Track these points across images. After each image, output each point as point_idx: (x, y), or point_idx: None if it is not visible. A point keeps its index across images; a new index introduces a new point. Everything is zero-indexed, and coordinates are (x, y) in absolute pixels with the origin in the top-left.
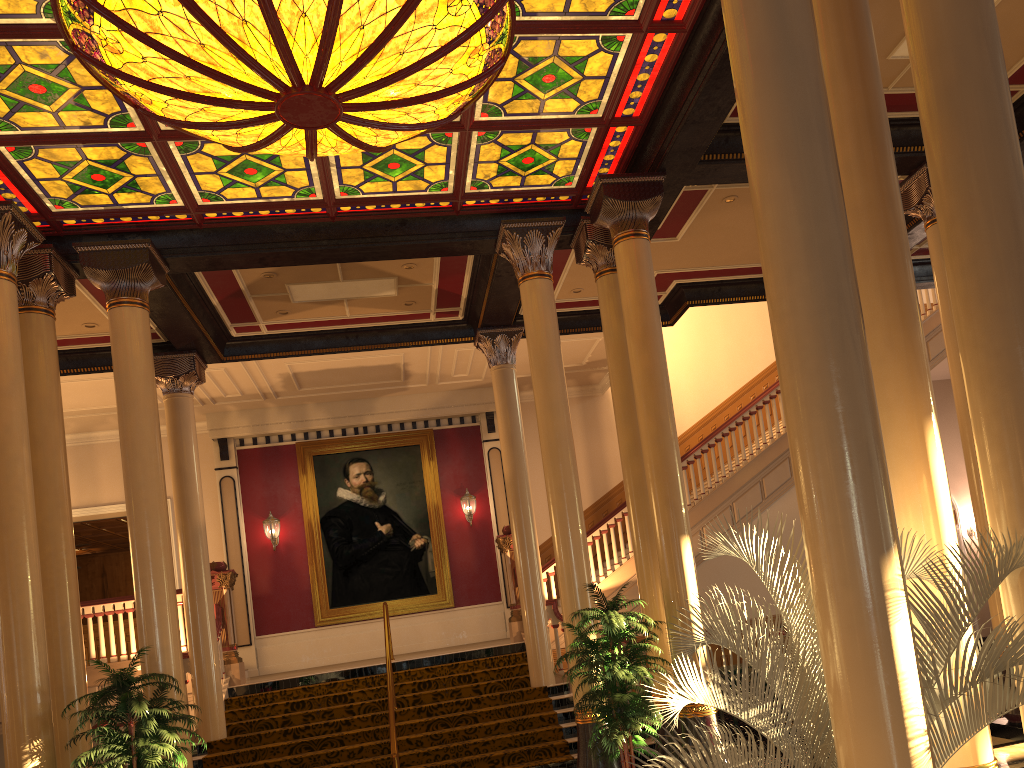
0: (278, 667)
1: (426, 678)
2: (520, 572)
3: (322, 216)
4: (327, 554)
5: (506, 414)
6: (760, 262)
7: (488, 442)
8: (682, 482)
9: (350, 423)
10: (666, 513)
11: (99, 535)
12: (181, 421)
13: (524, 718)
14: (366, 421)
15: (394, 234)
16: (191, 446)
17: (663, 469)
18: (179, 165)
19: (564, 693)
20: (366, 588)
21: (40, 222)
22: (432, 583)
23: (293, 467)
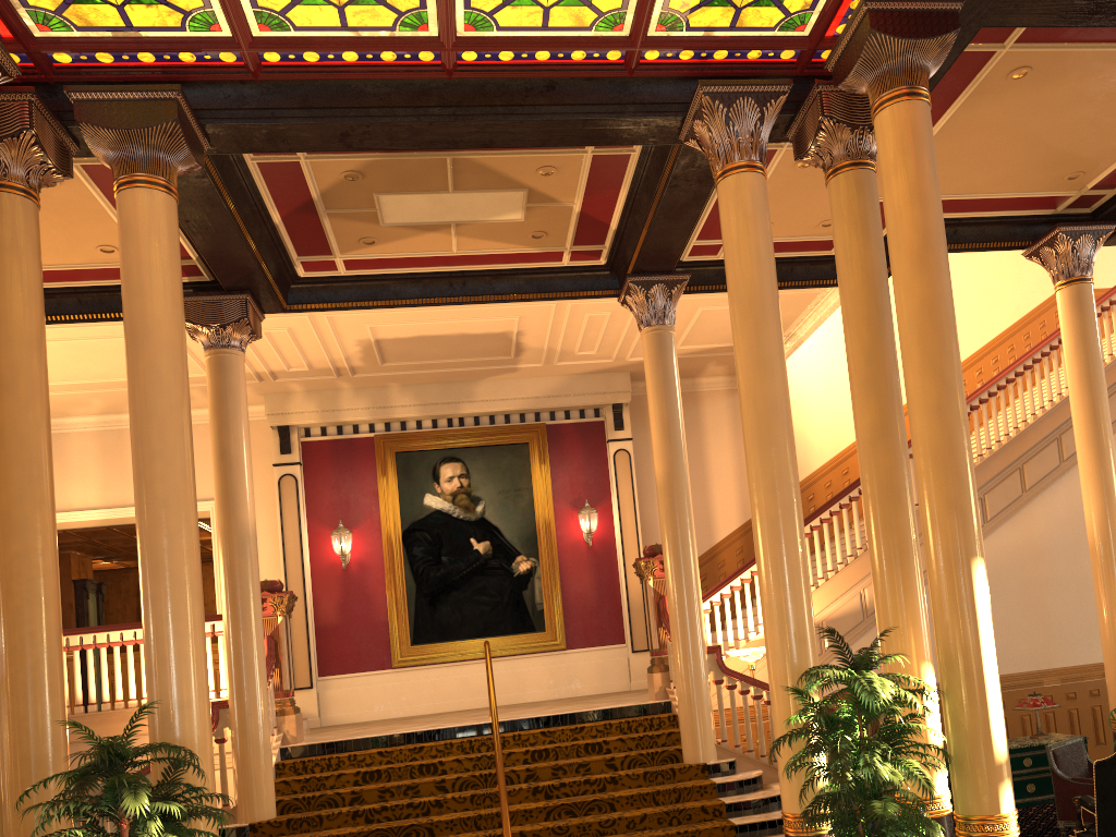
0: (344, 717)
1: (541, 745)
2: (674, 607)
3: (434, 69)
4: (409, 577)
5: (661, 393)
6: (1020, 191)
7: (614, 442)
8: (974, 476)
9: (443, 412)
10: (950, 523)
11: (131, 545)
12: (227, 387)
13: (680, 809)
14: (463, 410)
15: (537, 103)
16: (240, 421)
17: (948, 455)
18: None
19: (729, 774)
20: (457, 621)
21: (18, 57)
22: (539, 618)
23: (370, 466)
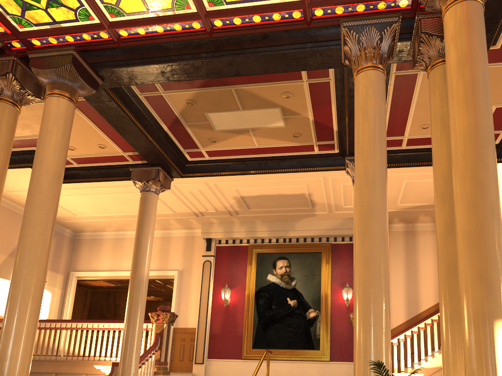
0: None
1: None
2: None
3: (202, 33)
4: (255, 314)
5: None
6: None
7: None
8: None
9: (280, 235)
10: (478, 290)
11: (152, 289)
12: (145, 209)
13: None
14: (289, 234)
15: (256, 46)
16: (148, 226)
17: (478, 238)
18: None
19: None
20: (275, 339)
21: (19, 43)
22: (317, 342)
23: (245, 259)
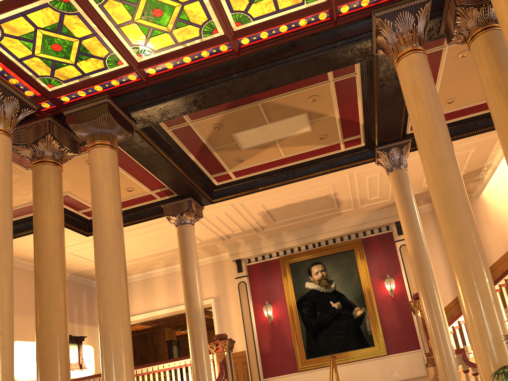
0: None
1: None
2: (429, 327)
3: (230, 54)
4: (302, 324)
5: (404, 205)
6: None
7: (399, 241)
8: None
9: (309, 241)
10: None
11: None
12: (185, 242)
13: None
14: (318, 238)
15: (286, 55)
16: (192, 258)
17: None
18: (103, 18)
19: None
20: (327, 345)
21: (48, 103)
22: (370, 339)
23: (278, 272)
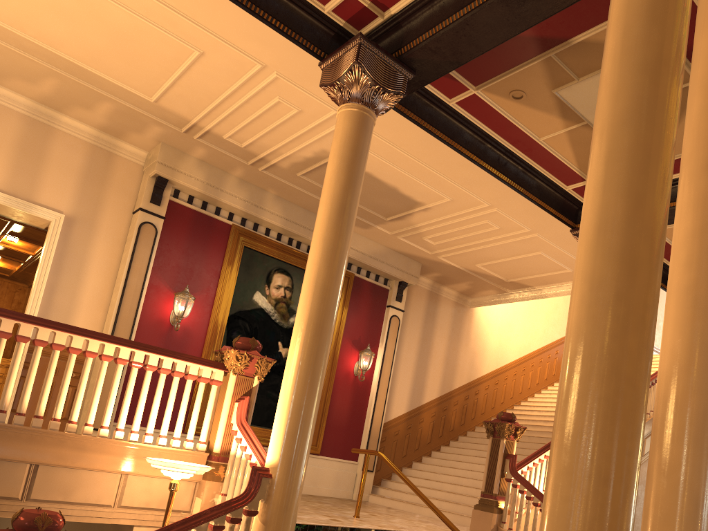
0: None
1: None
2: None
3: None
4: None
5: None
6: None
7: (393, 309)
8: None
9: (299, 233)
10: None
11: None
12: (363, 148)
13: None
14: None
15: None
16: (361, 187)
17: None
18: None
19: None
20: None
21: None
22: None
23: (220, 248)
